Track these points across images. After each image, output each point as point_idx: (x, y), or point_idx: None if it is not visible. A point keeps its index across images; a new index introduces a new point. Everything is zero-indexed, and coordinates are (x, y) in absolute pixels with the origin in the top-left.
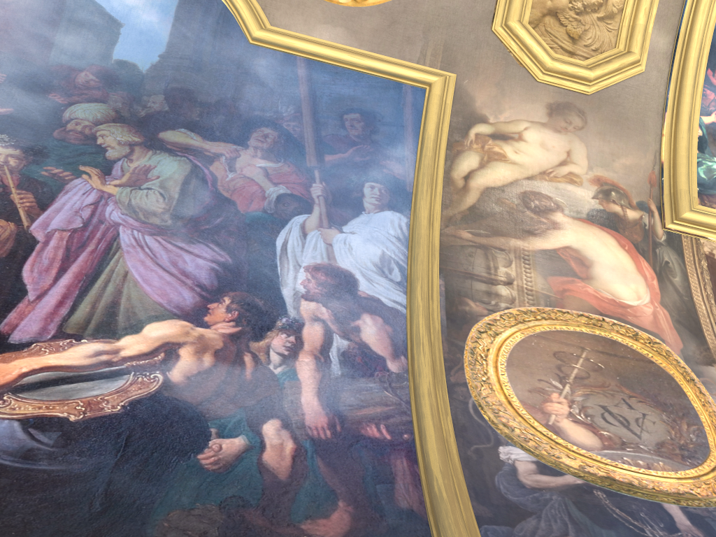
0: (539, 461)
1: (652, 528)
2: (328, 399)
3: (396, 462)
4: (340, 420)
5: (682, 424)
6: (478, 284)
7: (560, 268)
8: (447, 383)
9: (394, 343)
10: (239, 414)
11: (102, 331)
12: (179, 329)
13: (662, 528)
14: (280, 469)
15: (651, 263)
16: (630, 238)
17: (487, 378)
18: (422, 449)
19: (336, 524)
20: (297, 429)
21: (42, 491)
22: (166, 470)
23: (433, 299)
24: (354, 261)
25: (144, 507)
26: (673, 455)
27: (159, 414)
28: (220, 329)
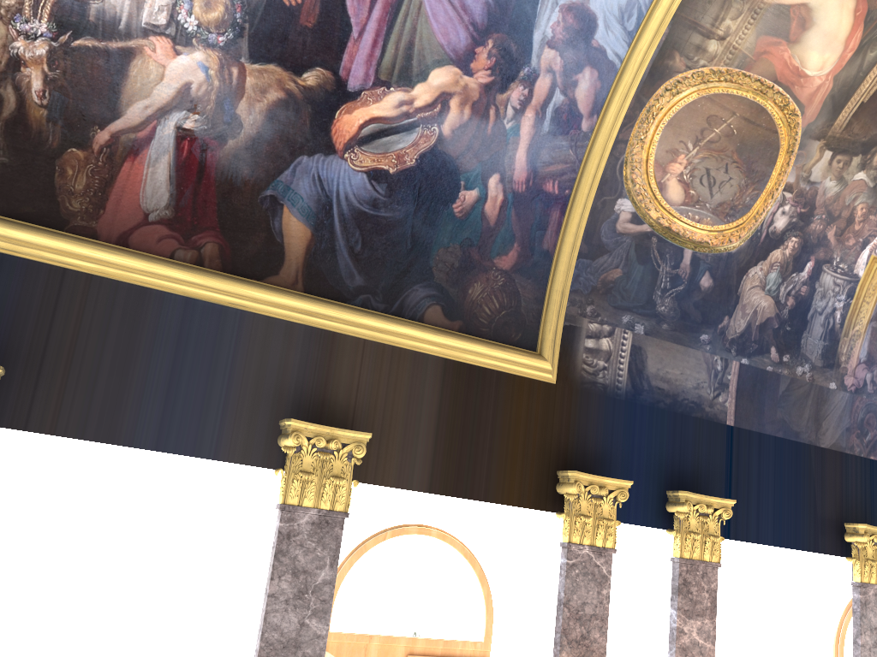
0: (635, 212)
1: (665, 265)
2: (532, 156)
3: (553, 213)
4: (533, 176)
5: (750, 189)
6: (696, 36)
7: (778, 28)
8: (615, 140)
9: (595, 101)
10: (477, 169)
11: (402, 78)
12: (452, 77)
13: (671, 266)
14: (492, 217)
15: (865, 34)
16: (871, 3)
17: (644, 137)
18: (570, 208)
19: (509, 259)
20: (507, 183)
21: (385, 233)
22: (437, 217)
23: (647, 54)
24: (604, 3)
25: (428, 245)
26: (721, 213)
27: (434, 167)
28: (479, 79)
